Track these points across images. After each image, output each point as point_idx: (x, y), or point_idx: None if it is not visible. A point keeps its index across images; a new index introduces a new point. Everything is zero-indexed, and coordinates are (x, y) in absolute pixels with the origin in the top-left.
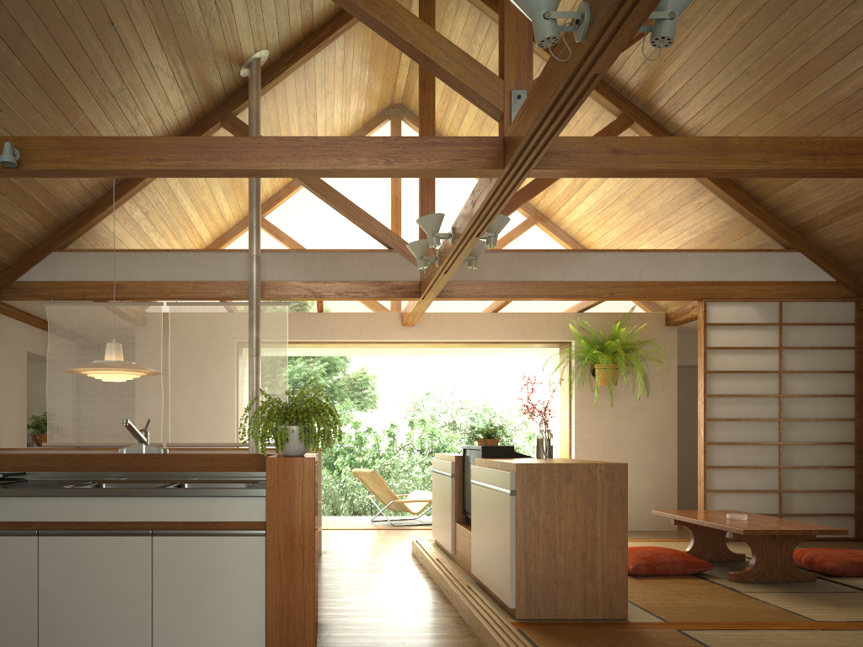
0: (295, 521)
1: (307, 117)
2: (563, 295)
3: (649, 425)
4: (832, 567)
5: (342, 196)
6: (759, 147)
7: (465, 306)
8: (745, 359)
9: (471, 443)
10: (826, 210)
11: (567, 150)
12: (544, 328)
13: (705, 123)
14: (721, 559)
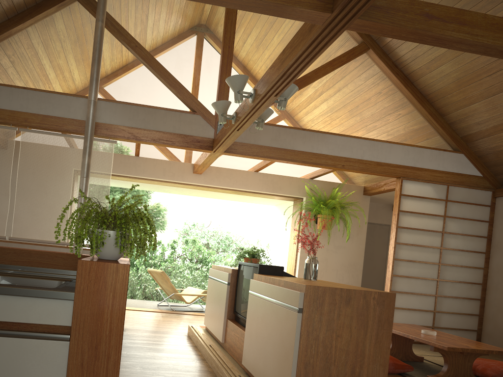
0: (102, 329)
1: (143, 5)
2: (311, 162)
3: (346, 259)
4: (492, 375)
5: (163, 68)
6: None
7: (238, 164)
8: (422, 221)
9: (240, 260)
10: (489, 126)
11: (388, 6)
12: (287, 186)
13: (420, 55)
14: (408, 360)
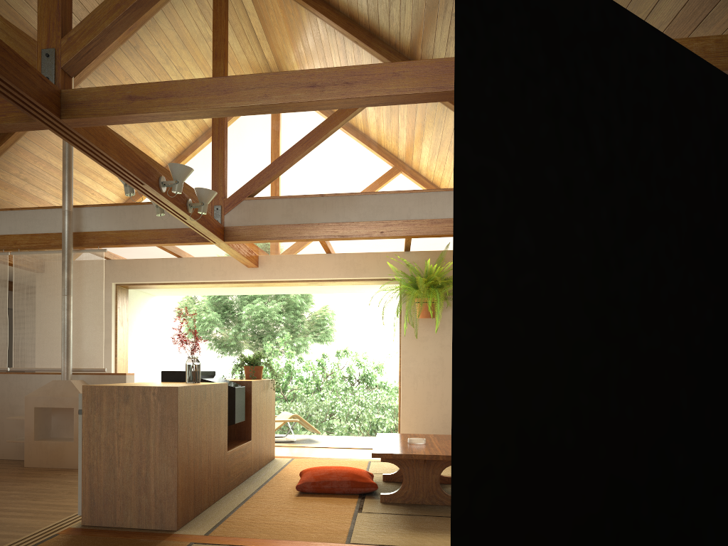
0: None
1: None
2: (337, 235)
3: None
4: None
5: (147, 156)
6: (261, 83)
7: (293, 248)
8: None
9: (232, 369)
10: None
11: (89, 100)
12: (374, 266)
13: None
14: None
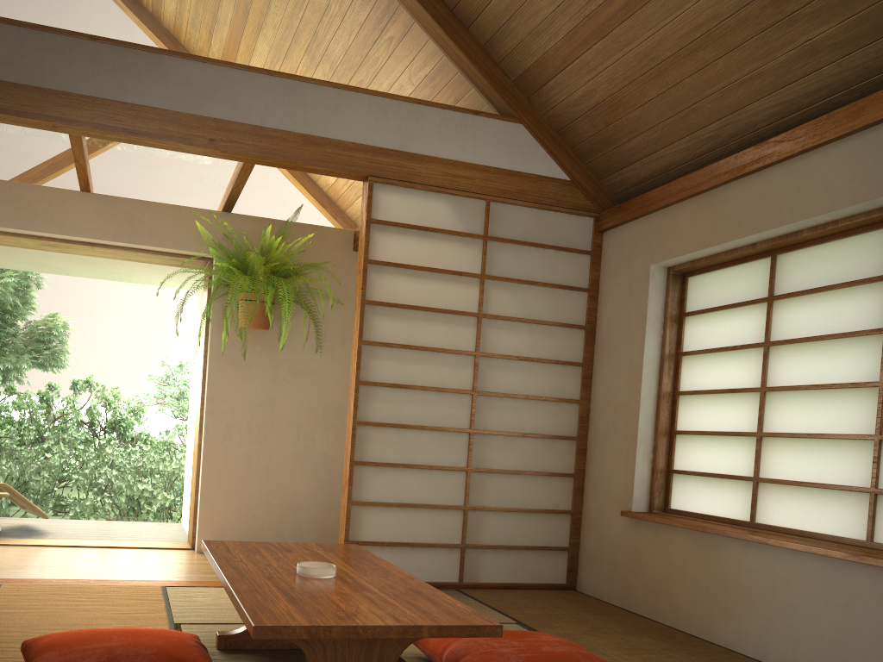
0: None
1: None
2: (120, 128)
3: (320, 398)
4: None
5: None
6: None
7: (16, 164)
8: (428, 288)
9: None
10: (559, 37)
11: None
12: (168, 229)
13: None
14: None
